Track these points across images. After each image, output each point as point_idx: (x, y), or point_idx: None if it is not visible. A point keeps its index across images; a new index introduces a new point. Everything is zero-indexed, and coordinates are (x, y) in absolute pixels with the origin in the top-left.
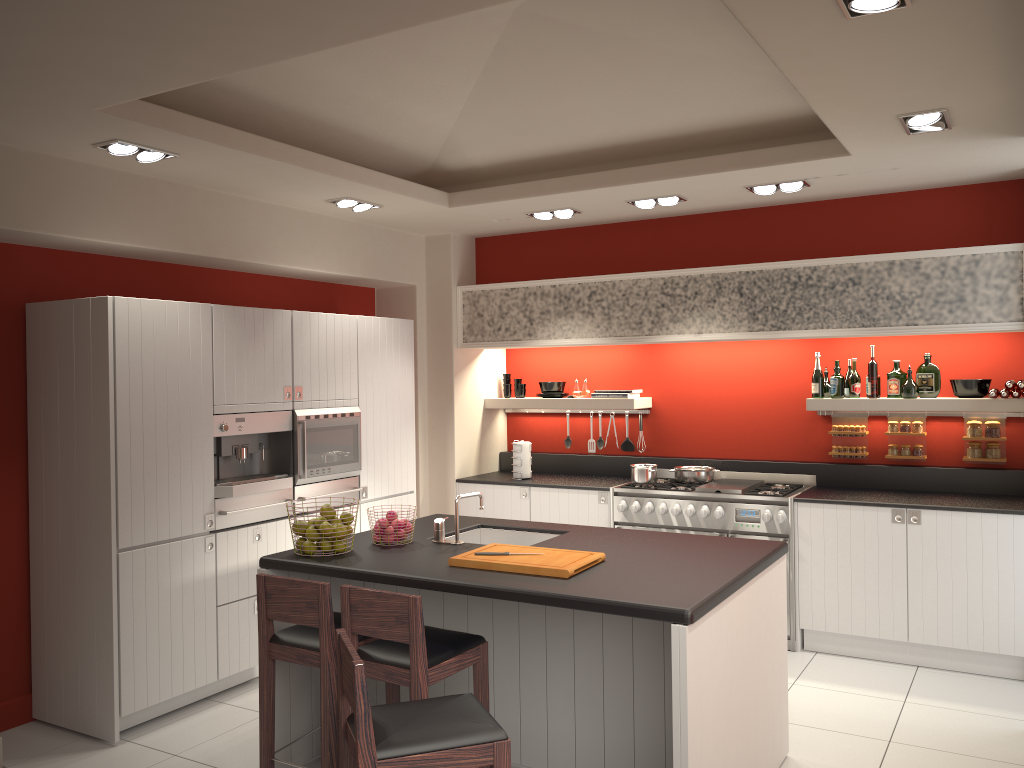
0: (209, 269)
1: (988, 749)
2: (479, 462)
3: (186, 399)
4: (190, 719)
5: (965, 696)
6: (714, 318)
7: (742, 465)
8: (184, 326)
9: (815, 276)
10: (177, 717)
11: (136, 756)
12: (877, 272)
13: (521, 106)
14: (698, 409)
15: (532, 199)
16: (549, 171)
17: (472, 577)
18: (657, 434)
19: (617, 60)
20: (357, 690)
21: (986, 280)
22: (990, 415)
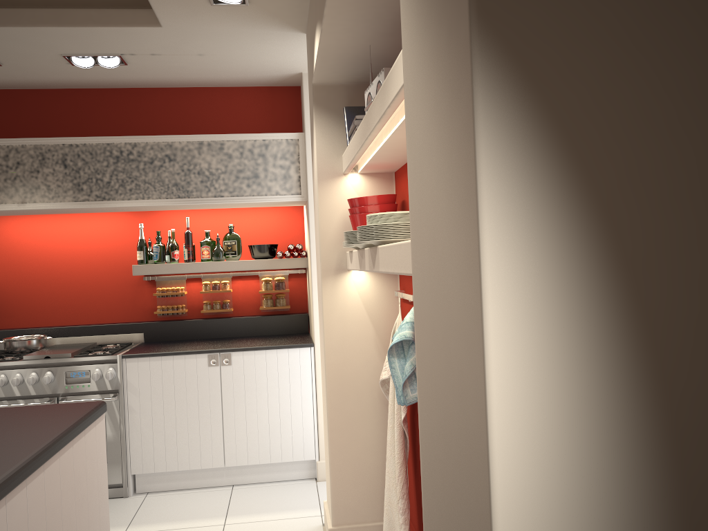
0: None
1: None
2: None
3: None
4: None
5: (272, 505)
6: (39, 188)
7: (75, 330)
8: None
9: (136, 152)
10: None
11: None
12: (189, 150)
13: None
14: (30, 281)
15: None
16: None
17: None
18: None
19: None
20: None
21: (274, 161)
22: (278, 273)
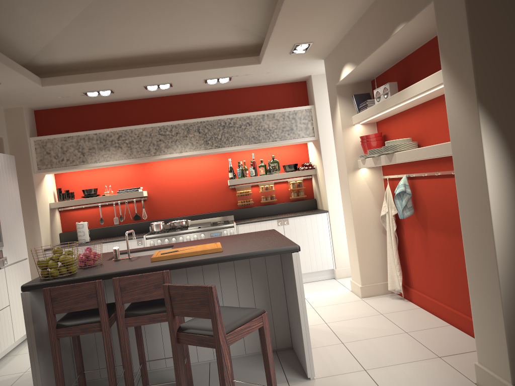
0: None
1: (345, 299)
2: (52, 239)
3: None
4: None
5: (320, 288)
6: (187, 144)
7: (199, 216)
8: None
9: (232, 122)
10: None
11: None
12: (258, 119)
13: (102, 28)
14: (172, 193)
15: (97, 82)
16: (101, 68)
17: (176, 261)
18: (152, 209)
19: (166, 8)
20: (214, 299)
21: (300, 121)
22: (297, 179)
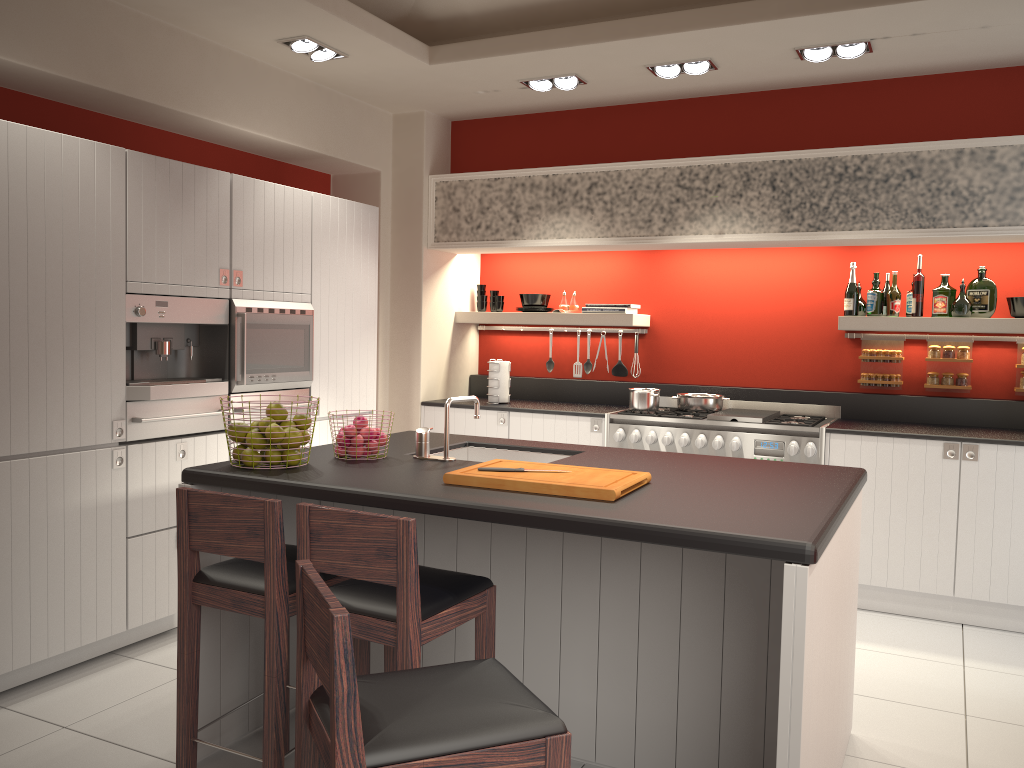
0: (126, 122)
1: None
2: (447, 384)
3: (89, 269)
4: (89, 679)
5: None
6: (739, 216)
7: (755, 393)
8: (87, 172)
9: (865, 167)
10: (72, 676)
11: (11, 728)
12: (942, 163)
13: None
14: (704, 329)
15: (534, 55)
16: (554, 24)
17: (481, 497)
18: (655, 357)
19: None
20: (337, 657)
21: None
22: None
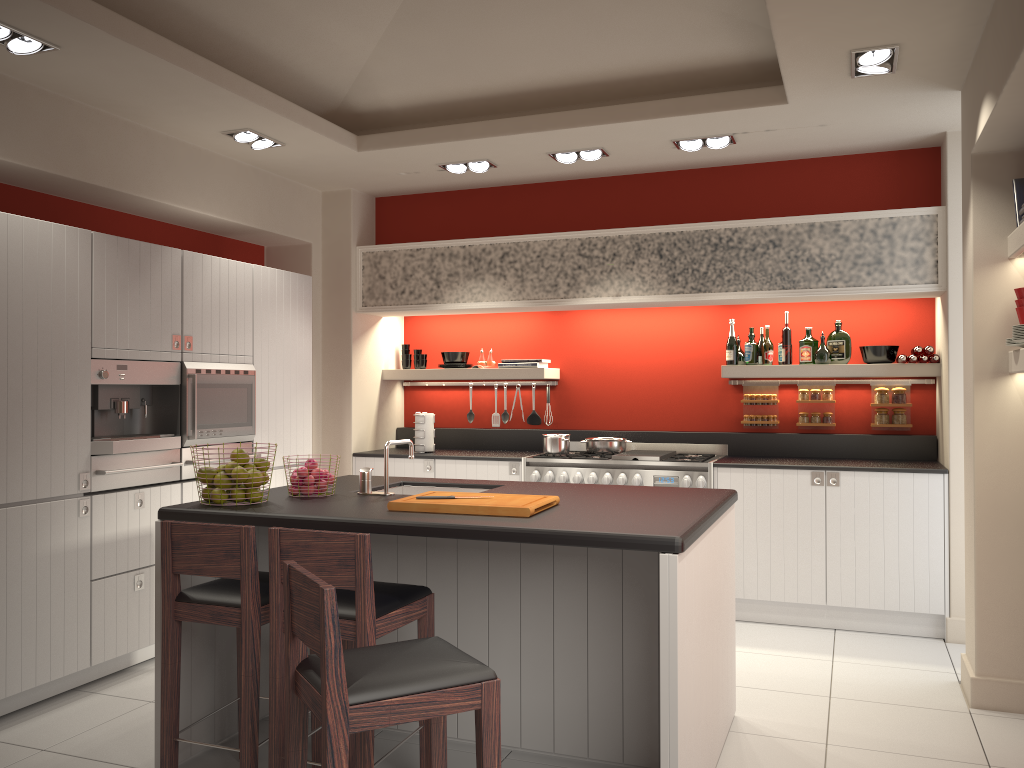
0: (81, 204)
1: (925, 699)
2: (376, 437)
3: (60, 337)
4: (57, 711)
5: (888, 654)
6: (633, 280)
7: (654, 436)
8: (59, 252)
9: (736, 238)
10: (41, 710)
11: None
12: (797, 234)
13: (448, 35)
14: (608, 380)
15: (450, 145)
16: (467, 117)
17: (421, 518)
18: (565, 407)
19: None
20: (326, 620)
21: (903, 243)
22: (896, 382)
